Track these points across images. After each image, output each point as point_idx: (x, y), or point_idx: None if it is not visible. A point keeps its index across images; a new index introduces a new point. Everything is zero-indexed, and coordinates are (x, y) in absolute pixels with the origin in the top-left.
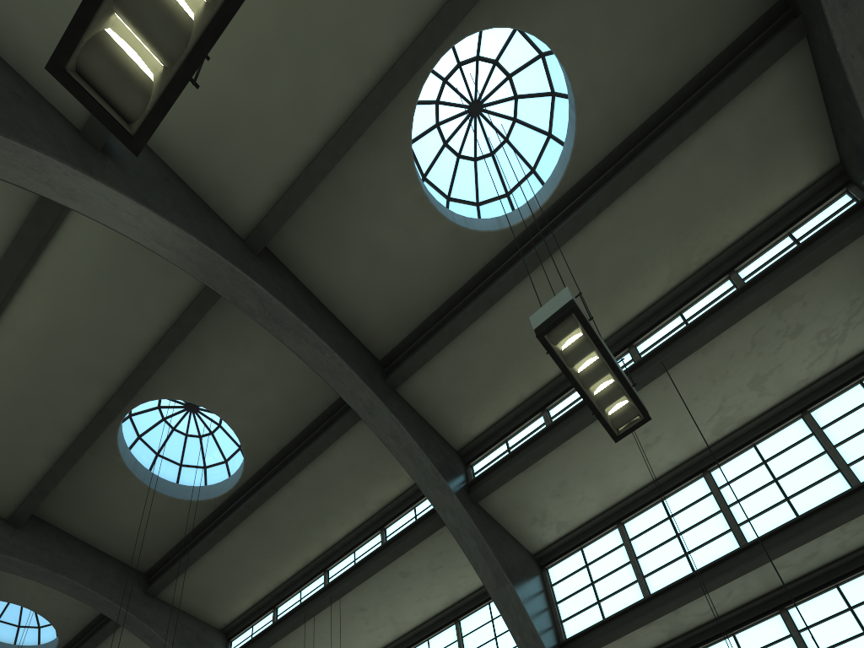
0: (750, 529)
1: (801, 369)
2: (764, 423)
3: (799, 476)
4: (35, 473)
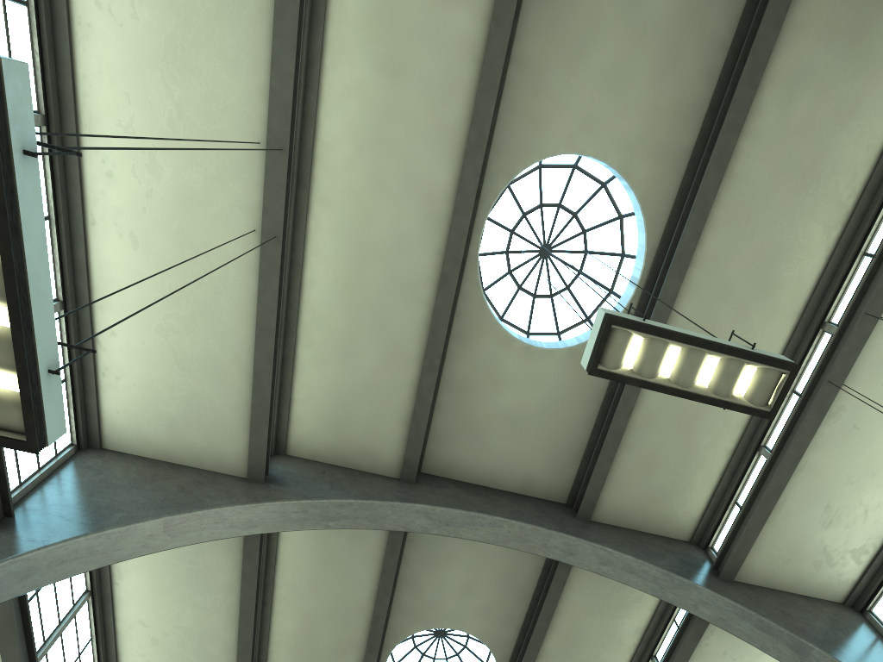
0: None
1: None
2: None
3: None
4: None
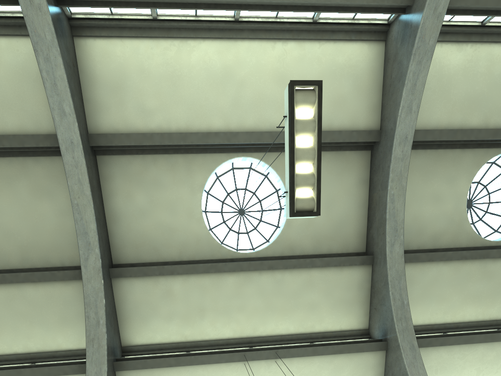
0: None
1: None
2: None
3: None
4: None
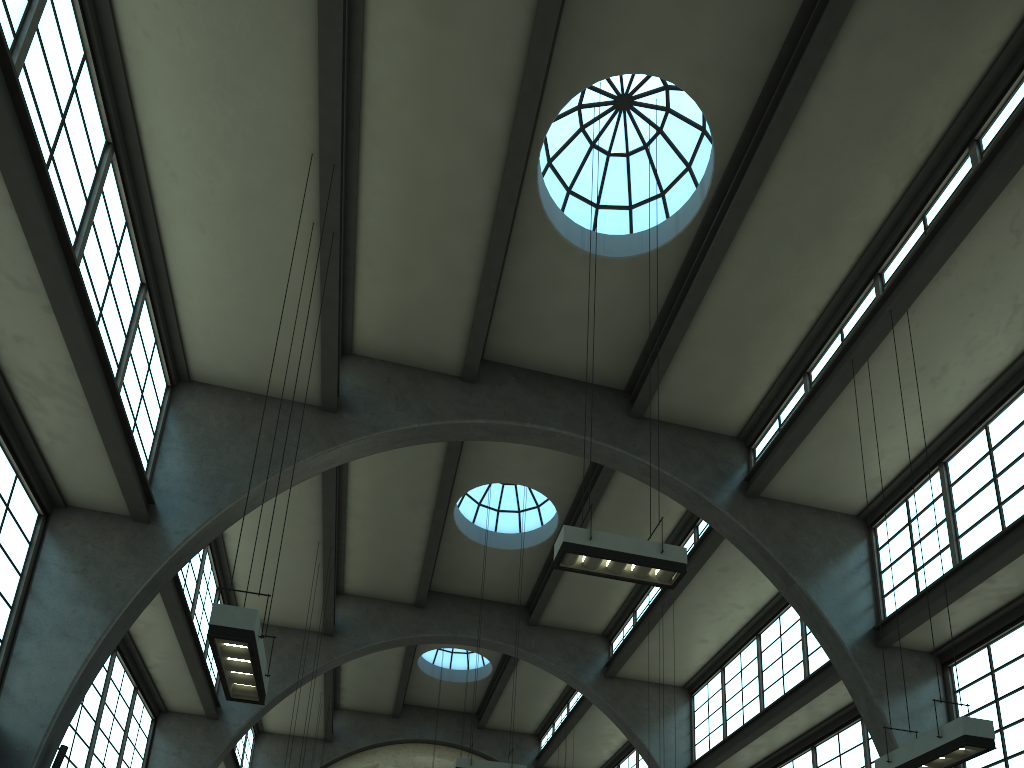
0: None
1: None
2: None
3: None
4: (416, 572)
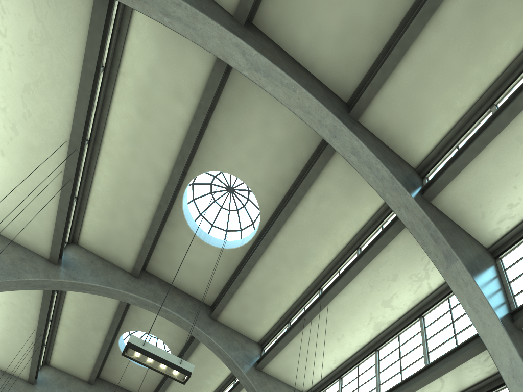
0: (383, 388)
1: (410, 294)
2: (403, 322)
3: (409, 357)
4: (91, 364)
